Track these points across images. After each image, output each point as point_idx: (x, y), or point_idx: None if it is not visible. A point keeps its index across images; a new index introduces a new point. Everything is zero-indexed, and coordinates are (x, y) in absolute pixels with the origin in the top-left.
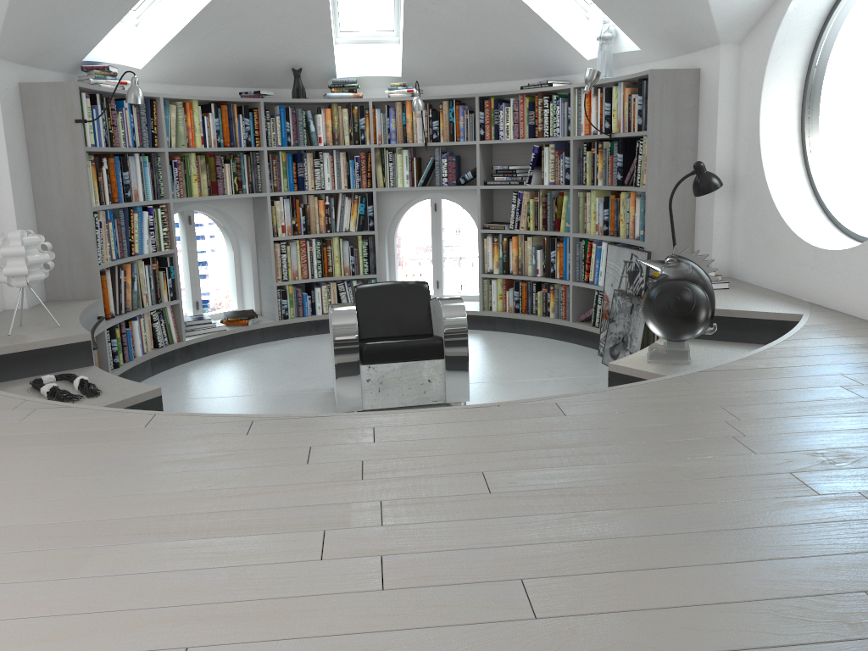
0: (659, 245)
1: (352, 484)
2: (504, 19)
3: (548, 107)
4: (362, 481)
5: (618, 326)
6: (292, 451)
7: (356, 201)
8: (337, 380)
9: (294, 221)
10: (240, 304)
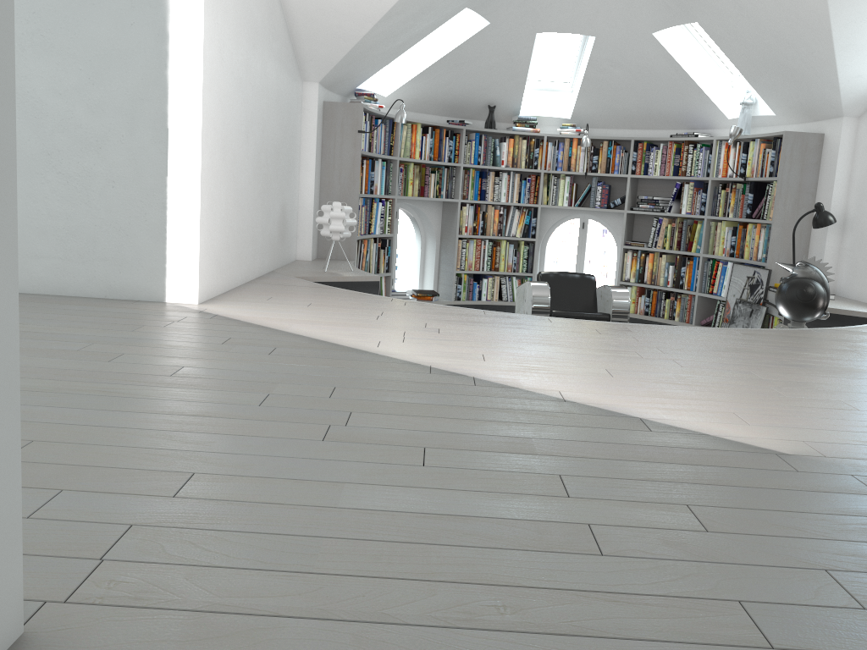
0: (778, 266)
1: (634, 342)
2: (666, 82)
3: (692, 153)
4: (639, 341)
5: (737, 327)
6: (586, 329)
7: (524, 213)
8: None
9: (475, 224)
10: (420, 286)
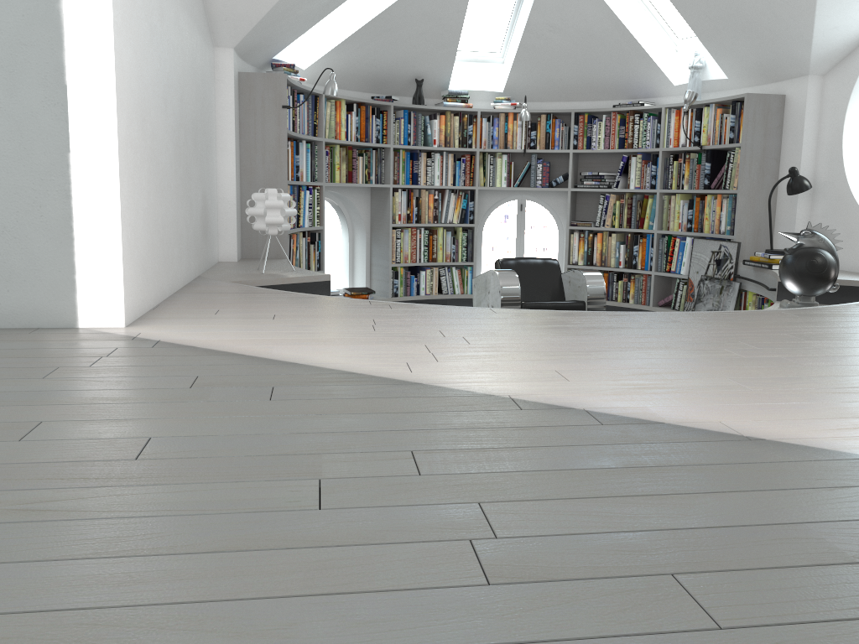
0: (746, 237)
1: (704, 335)
2: (608, 48)
3: (639, 123)
4: (708, 334)
5: (706, 305)
6: (631, 324)
7: (460, 197)
8: None
9: (409, 211)
10: (350, 284)
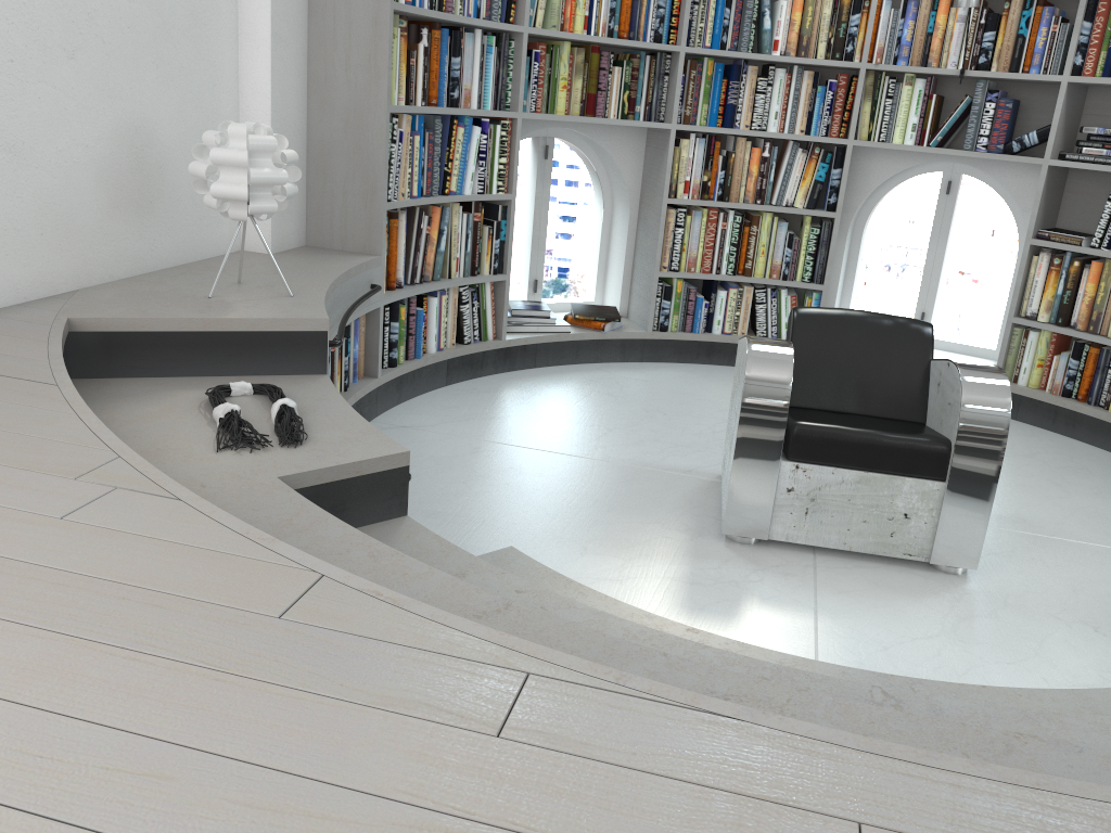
0: None
1: None
2: None
3: None
4: None
5: None
6: None
7: (815, 157)
8: (734, 477)
9: (706, 177)
10: (598, 295)
